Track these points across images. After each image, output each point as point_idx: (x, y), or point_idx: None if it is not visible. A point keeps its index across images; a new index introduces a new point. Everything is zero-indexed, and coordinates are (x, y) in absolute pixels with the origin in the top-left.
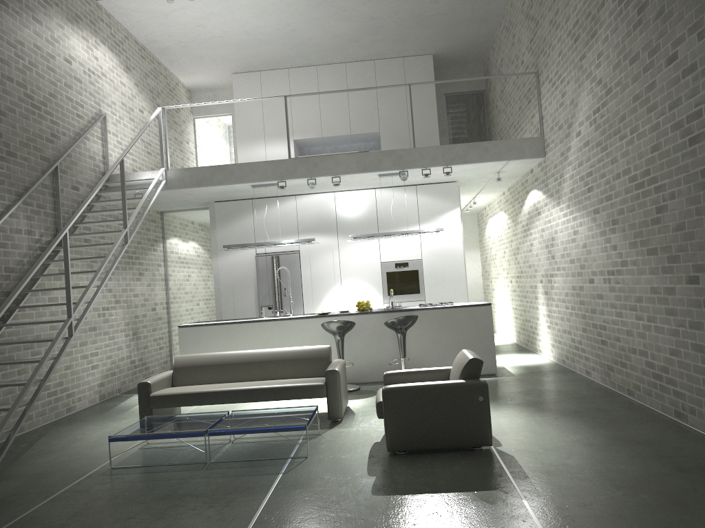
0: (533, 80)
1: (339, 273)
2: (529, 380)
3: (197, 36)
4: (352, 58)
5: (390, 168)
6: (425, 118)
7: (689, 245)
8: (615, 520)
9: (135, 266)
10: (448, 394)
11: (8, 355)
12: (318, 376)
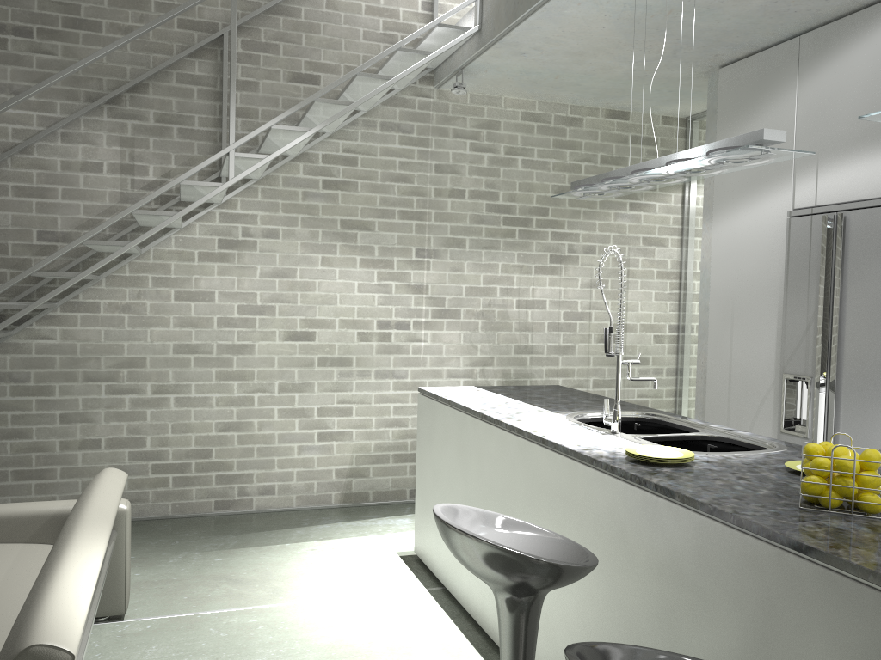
0: None
1: None
2: None
3: None
4: None
5: None
6: None
7: None
8: None
9: (537, 241)
10: None
11: (36, 386)
12: None
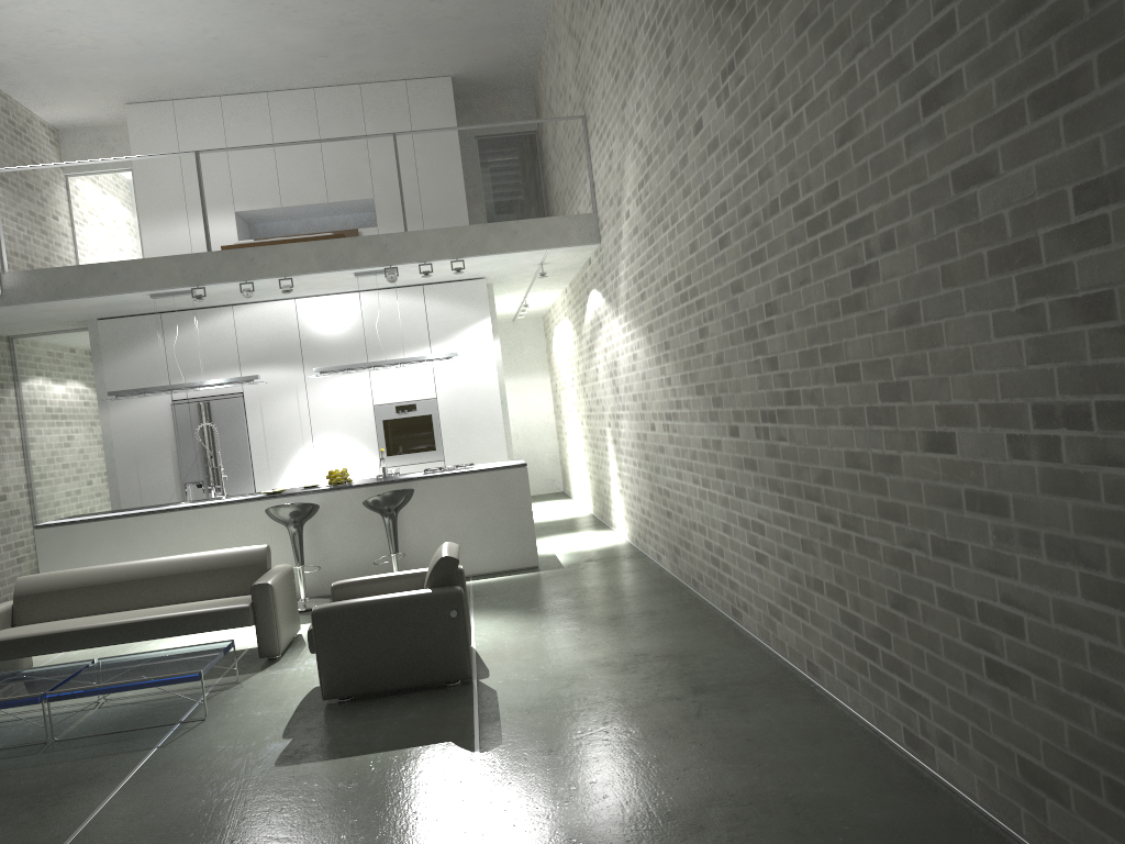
0: (582, 126)
1: (309, 426)
2: (578, 573)
3: (52, 46)
4: (323, 81)
5: (369, 264)
6: (445, 176)
7: (728, 383)
8: (577, 767)
9: None
10: (407, 612)
11: None
12: (249, 593)
